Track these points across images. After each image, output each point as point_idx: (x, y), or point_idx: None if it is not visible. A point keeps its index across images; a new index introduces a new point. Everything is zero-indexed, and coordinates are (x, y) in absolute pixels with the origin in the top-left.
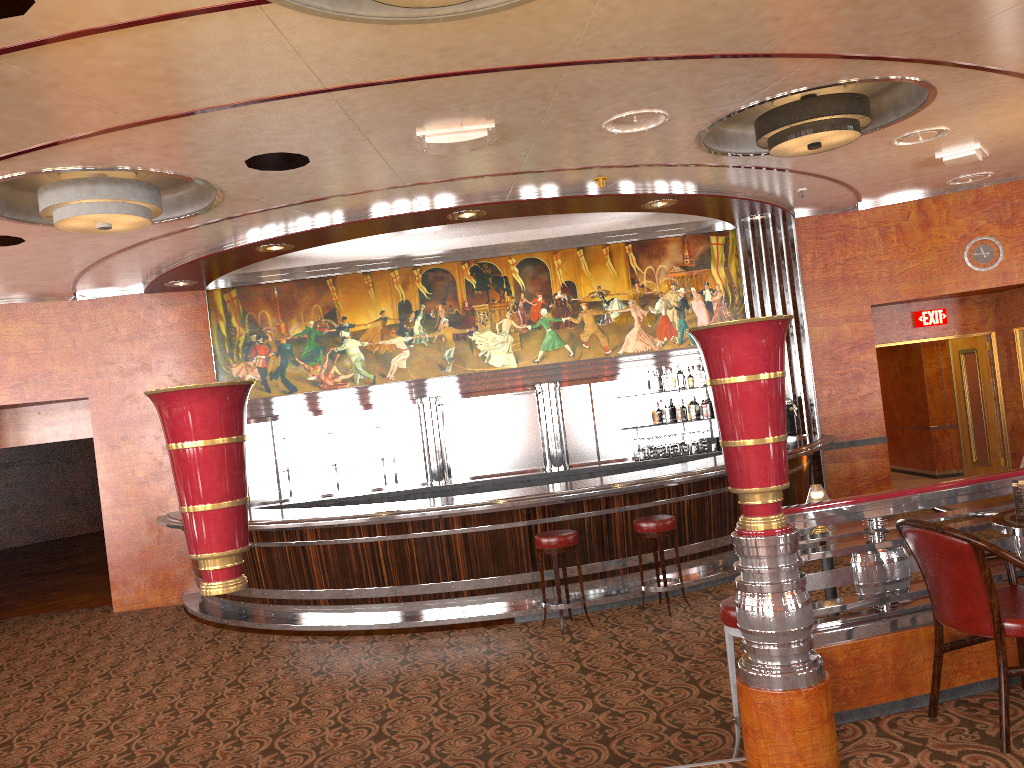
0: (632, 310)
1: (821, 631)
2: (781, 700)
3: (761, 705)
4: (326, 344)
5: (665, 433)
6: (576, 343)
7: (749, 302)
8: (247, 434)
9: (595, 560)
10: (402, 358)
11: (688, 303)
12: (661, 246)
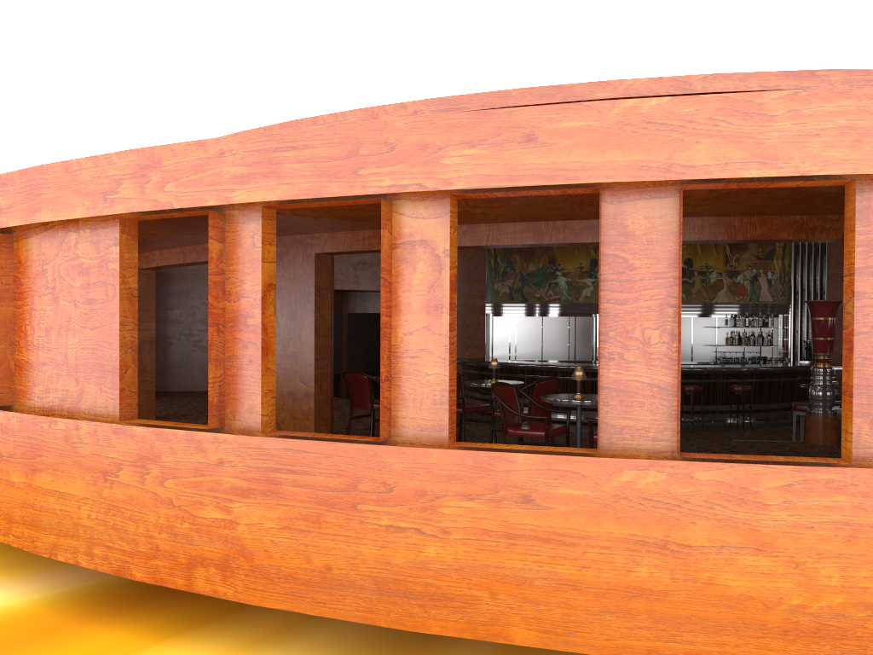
0: (723, 278)
1: (834, 408)
2: (821, 419)
3: (814, 421)
4: (547, 277)
5: (732, 351)
6: (688, 293)
7: (794, 282)
8: (495, 322)
9: (704, 404)
10: (588, 290)
11: (757, 278)
12: (745, 244)
